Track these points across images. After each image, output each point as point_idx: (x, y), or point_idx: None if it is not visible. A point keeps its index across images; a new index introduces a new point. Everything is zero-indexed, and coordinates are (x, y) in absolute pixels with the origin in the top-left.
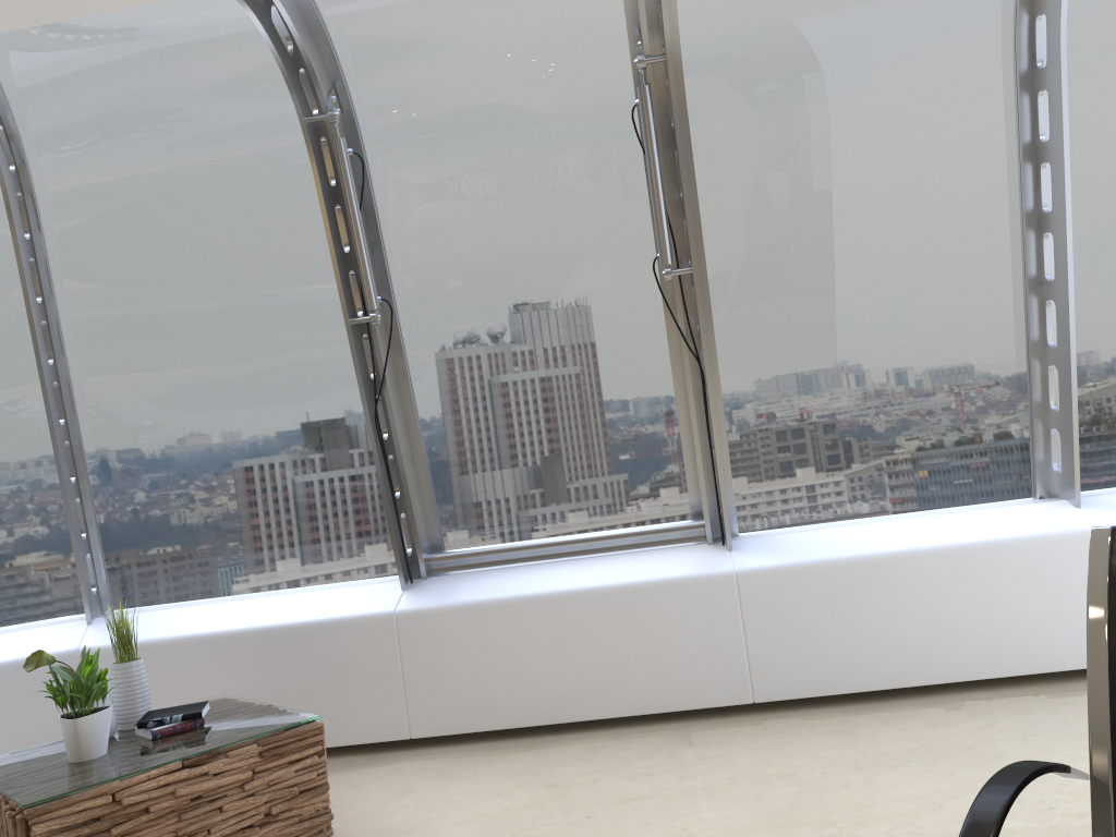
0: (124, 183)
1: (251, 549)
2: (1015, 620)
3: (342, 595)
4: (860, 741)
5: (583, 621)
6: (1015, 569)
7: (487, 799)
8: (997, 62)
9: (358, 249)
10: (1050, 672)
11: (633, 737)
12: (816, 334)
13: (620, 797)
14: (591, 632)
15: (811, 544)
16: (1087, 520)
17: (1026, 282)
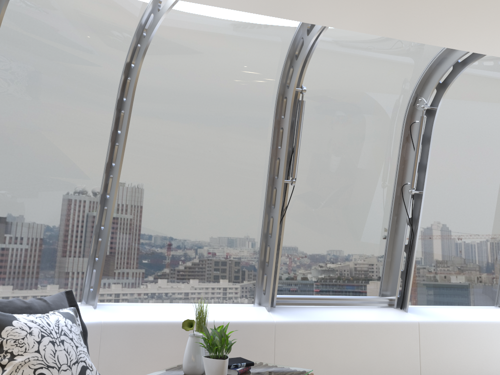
0: (181, 89)
1: (181, 280)
2: None
3: (237, 310)
4: None
5: (357, 336)
6: None
7: None
8: None
9: (297, 149)
10: None
11: None
12: (441, 227)
13: None
14: (360, 342)
15: (437, 313)
16: None
17: None
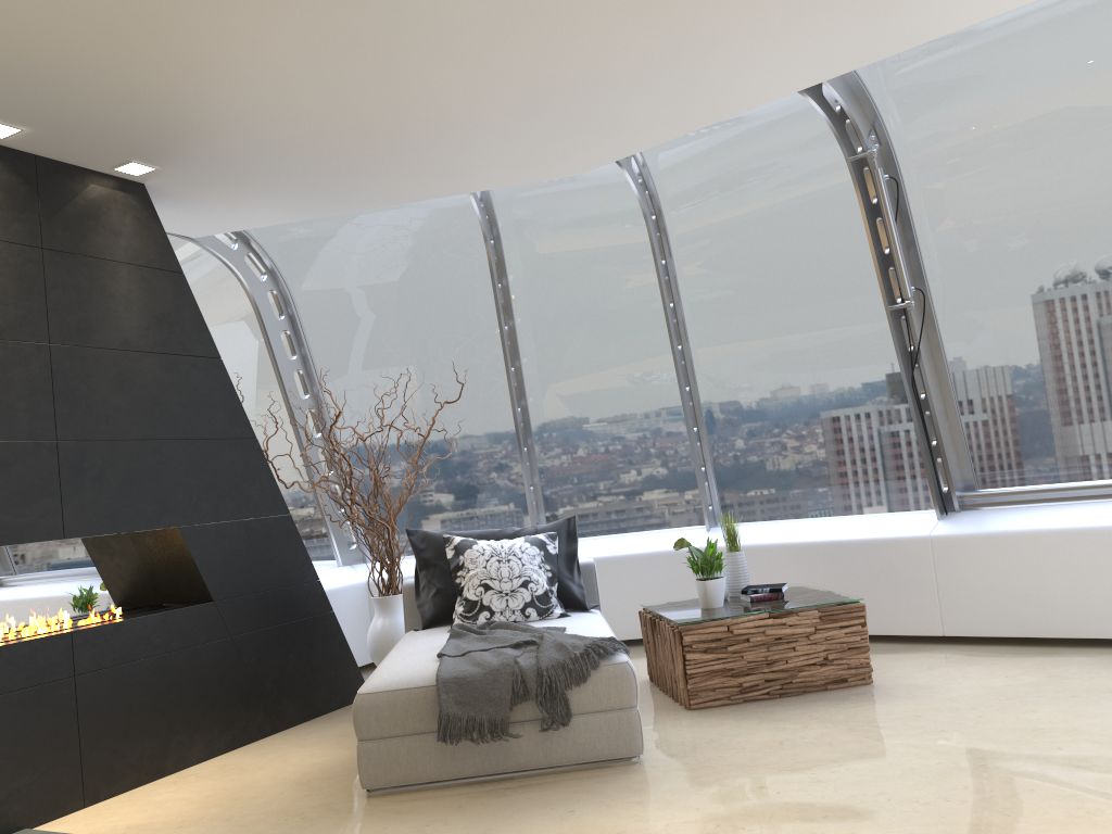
0: (724, 218)
1: (819, 483)
2: None
3: (889, 521)
4: None
5: (1097, 554)
6: None
7: (995, 678)
8: None
9: (893, 252)
10: None
11: None
12: None
13: (1107, 689)
14: (1105, 564)
15: None
16: None
17: None
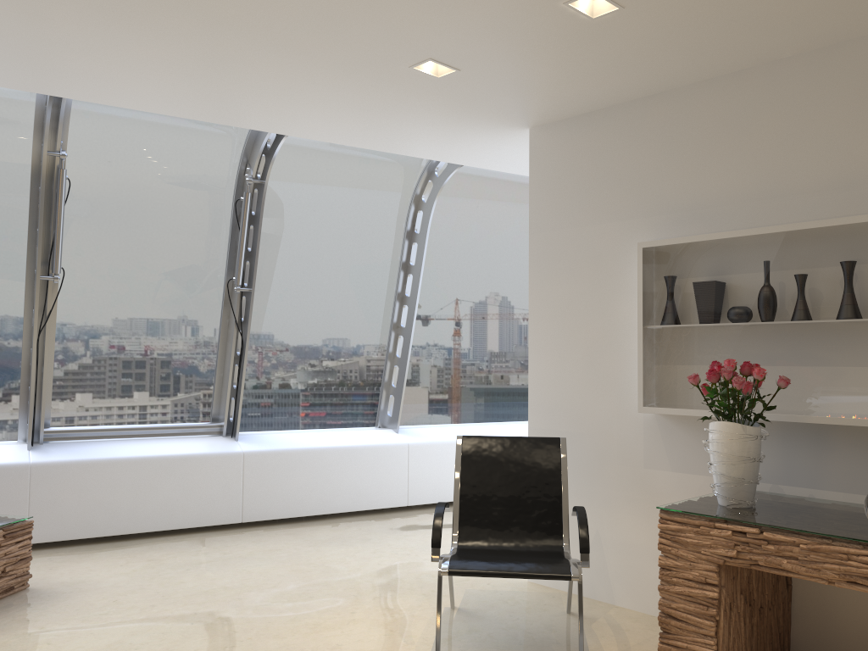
0: None
1: None
2: (368, 483)
3: None
4: (304, 536)
5: (154, 474)
6: (371, 459)
7: (116, 567)
8: (399, 224)
9: (58, 236)
10: (375, 510)
11: (178, 540)
12: (296, 332)
13: (197, 561)
14: (158, 481)
15: (279, 440)
16: (401, 439)
17: (392, 325)
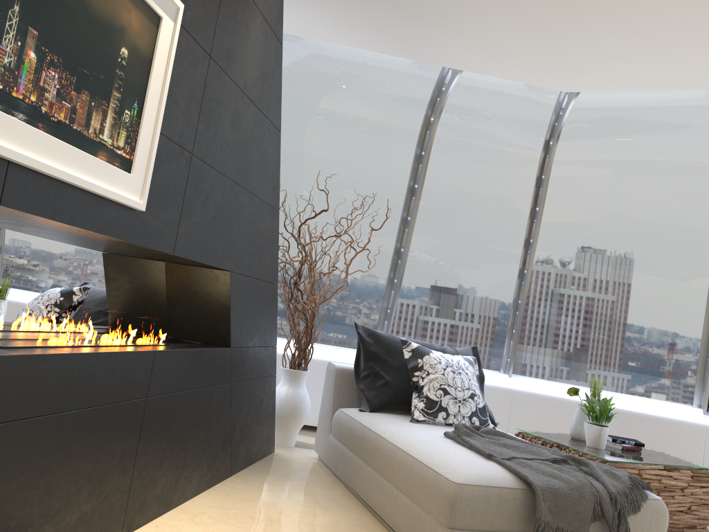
0: (603, 161)
1: (601, 364)
2: None
3: (662, 405)
4: None
5: None
6: None
7: None
8: None
9: None
10: None
11: None
12: None
13: None
14: None
15: None
16: None
17: None
